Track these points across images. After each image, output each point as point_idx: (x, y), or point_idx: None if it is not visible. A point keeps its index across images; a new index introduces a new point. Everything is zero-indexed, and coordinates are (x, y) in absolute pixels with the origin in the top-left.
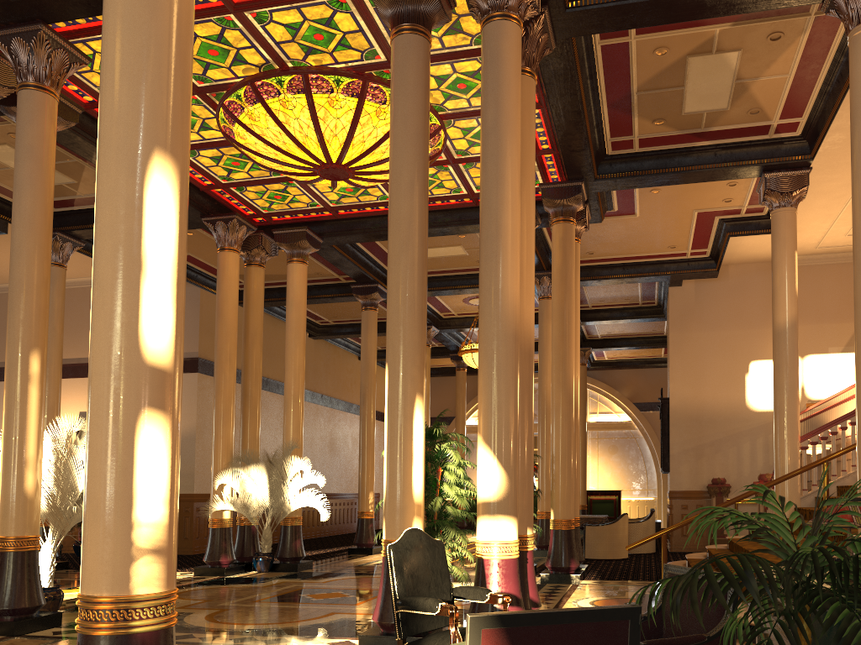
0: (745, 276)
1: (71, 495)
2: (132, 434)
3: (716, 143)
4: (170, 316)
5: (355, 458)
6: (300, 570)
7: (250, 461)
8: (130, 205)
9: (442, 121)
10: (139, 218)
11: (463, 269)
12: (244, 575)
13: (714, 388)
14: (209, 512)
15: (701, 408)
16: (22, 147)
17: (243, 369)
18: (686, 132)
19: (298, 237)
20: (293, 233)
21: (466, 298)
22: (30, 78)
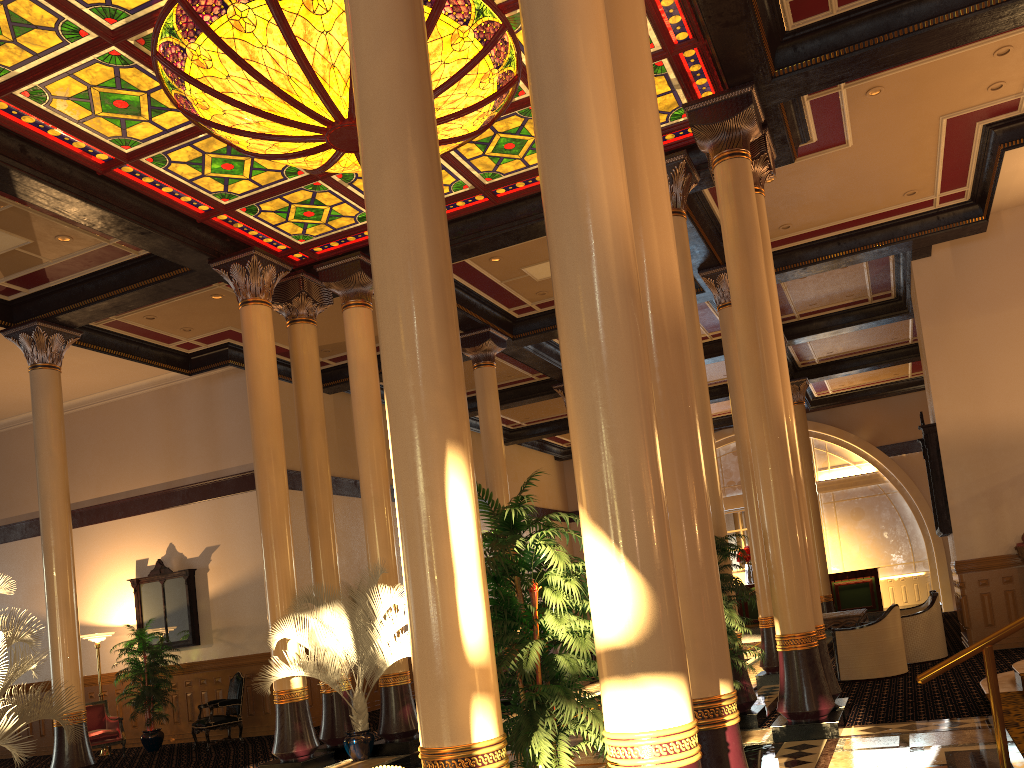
0: None
1: None
2: None
3: None
4: None
5: None
6: (414, 751)
7: (320, 601)
8: None
9: (503, 14)
10: None
11: None
12: None
13: (1004, 398)
14: (267, 684)
15: (989, 431)
16: None
17: (302, 471)
18: None
19: (350, 269)
20: (344, 266)
21: None
22: None
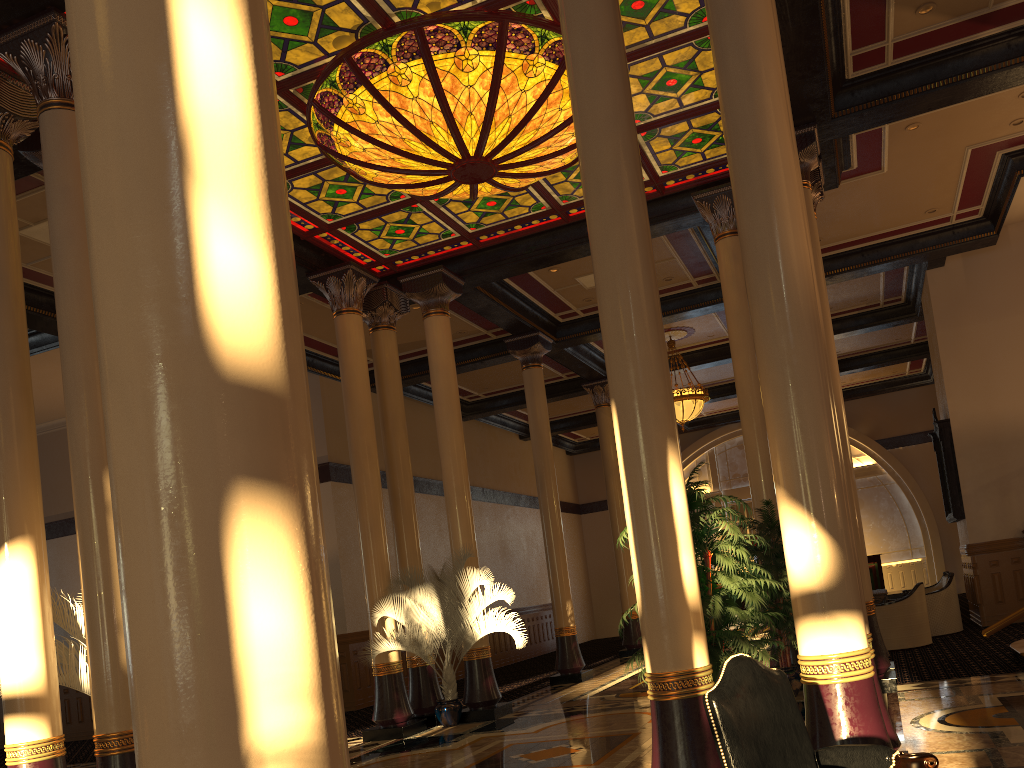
0: None
1: None
2: (214, 547)
3: (1010, 27)
4: (263, 267)
5: (533, 561)
6: (498, 717)
7: (413, 582)
8: (139, 19)
9: None
10: (163, 47)
11: None
12: (427, 734)
13: (1012, 396)
14: (372, 657)
15: (998, 426)
16: (54, 190)
17: (387, 465)
18: (966, 17)
19: (432, 281)
20: (426, 278)
21: None
22: (52, 93)
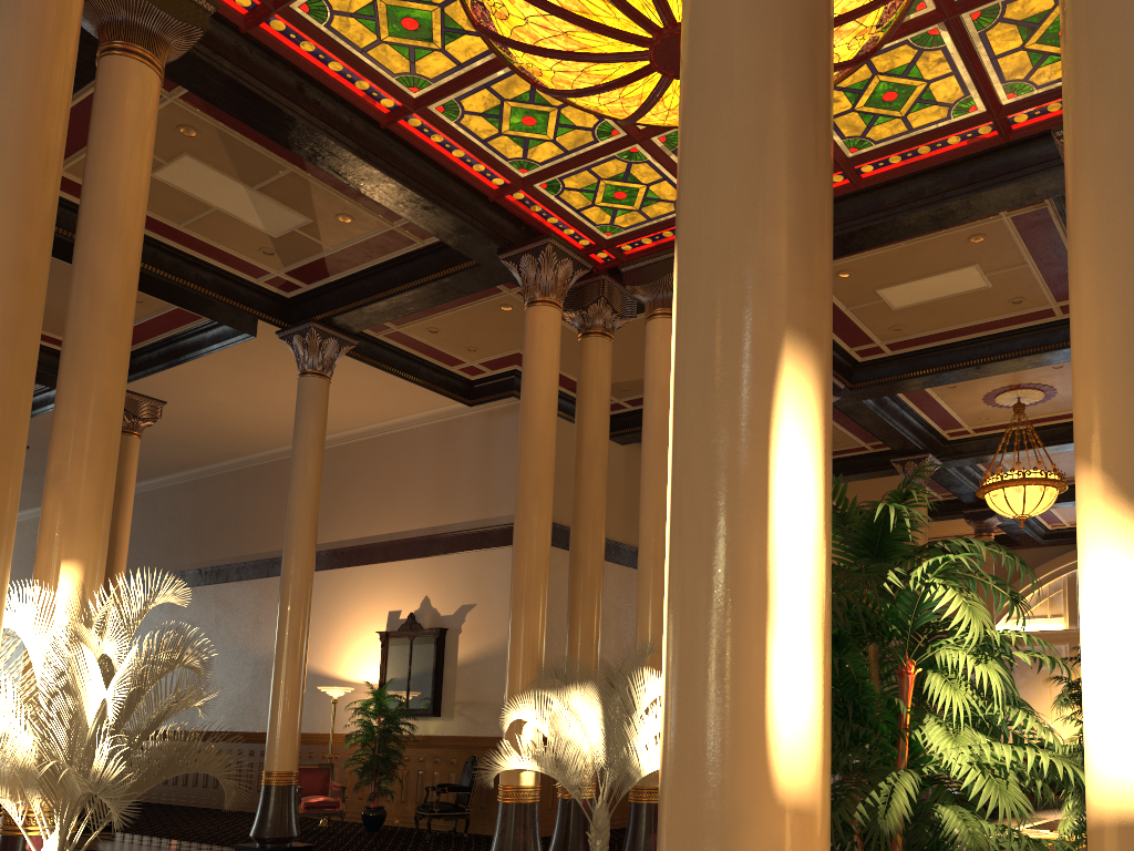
0: None
1: (77, 736)
2: None
3: None
4: None
5: None
6: None
7: (569, 678)
8: None
9: None
10: None
11: (982, 324)
12: None
13: None
14: (491, 774)
15: None
16: None
17: (572, 516)
18: None
19: (661, 269)
20: (654, 265)
21: (989, 393)
22: None
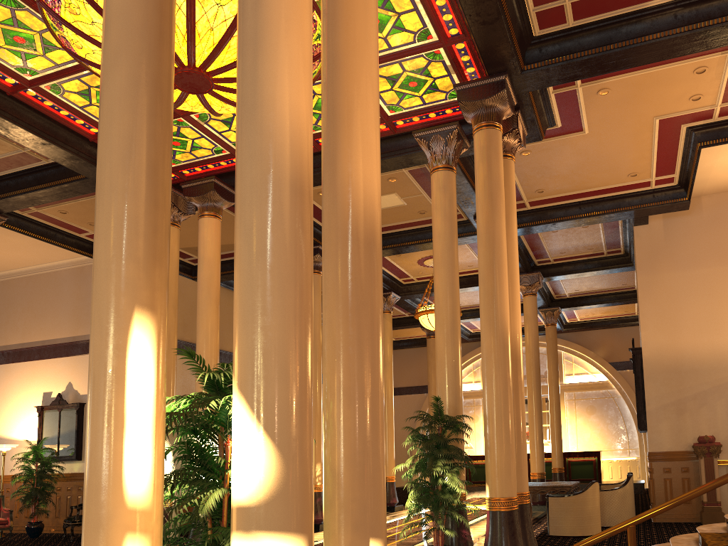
0: (721, 207)
1: None
2: None
3: None
4: None
5: None
6: None
7: None
8: None
9: None
10: None
11: (407, 223)
12: None
13: (693, 334)
14: None
15: (680, 357)
16: None
17: None
18: None
19: (206, 188)
20: (202, 185)
21: (420, 259)
22: None
